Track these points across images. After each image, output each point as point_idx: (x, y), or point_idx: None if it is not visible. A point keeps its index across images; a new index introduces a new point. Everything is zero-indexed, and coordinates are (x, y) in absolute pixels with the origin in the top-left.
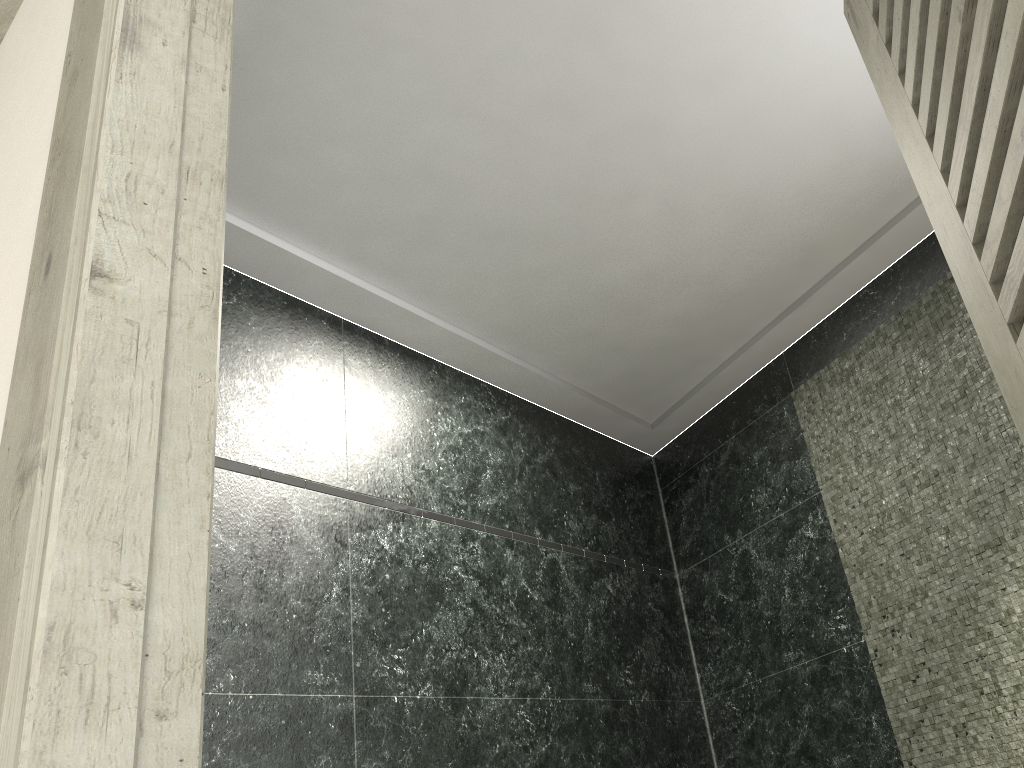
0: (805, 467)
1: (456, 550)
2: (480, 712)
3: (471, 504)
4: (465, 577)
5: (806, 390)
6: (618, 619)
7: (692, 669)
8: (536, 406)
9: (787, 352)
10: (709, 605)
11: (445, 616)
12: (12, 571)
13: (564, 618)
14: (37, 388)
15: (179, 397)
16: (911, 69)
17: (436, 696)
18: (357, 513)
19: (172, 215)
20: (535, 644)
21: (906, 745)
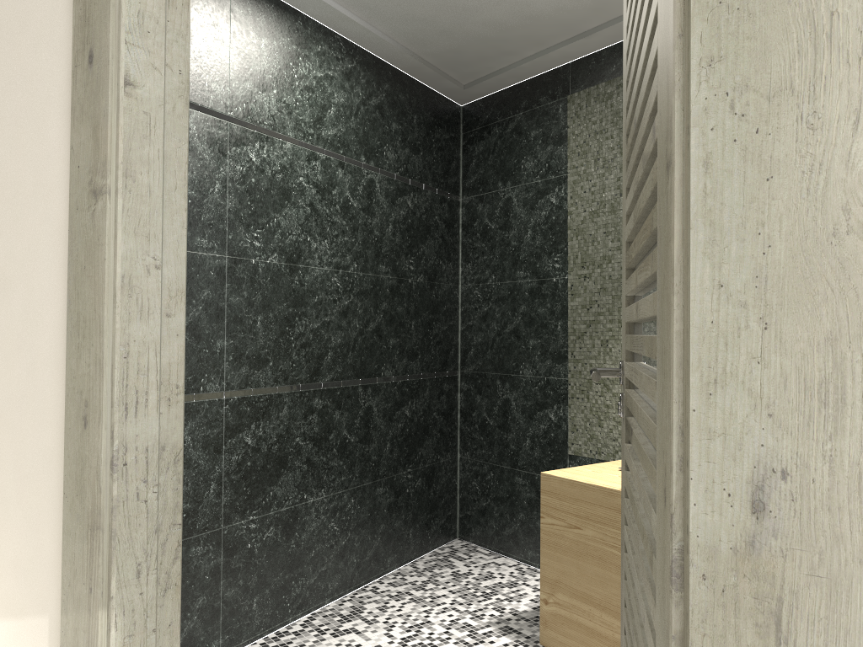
0: (562, 154)
1: (302, 166)
2: (307, 276)
3: (317, 133)
4: (307, 186)
5: (578, 98)
6: (411, 226)
7: (457, 264)
8: (376, 58)
9: (573, 63)
10: (478, 226)
11: (290, 211)
12: (97, 242)
13: (373, 221)
14: (97, 143)
15: (170, 154)
16: (628, 12)
17: (280, 263)
18: (235, 133)
19: (163, 39)
20: (350, 236)
21: (573, 343)
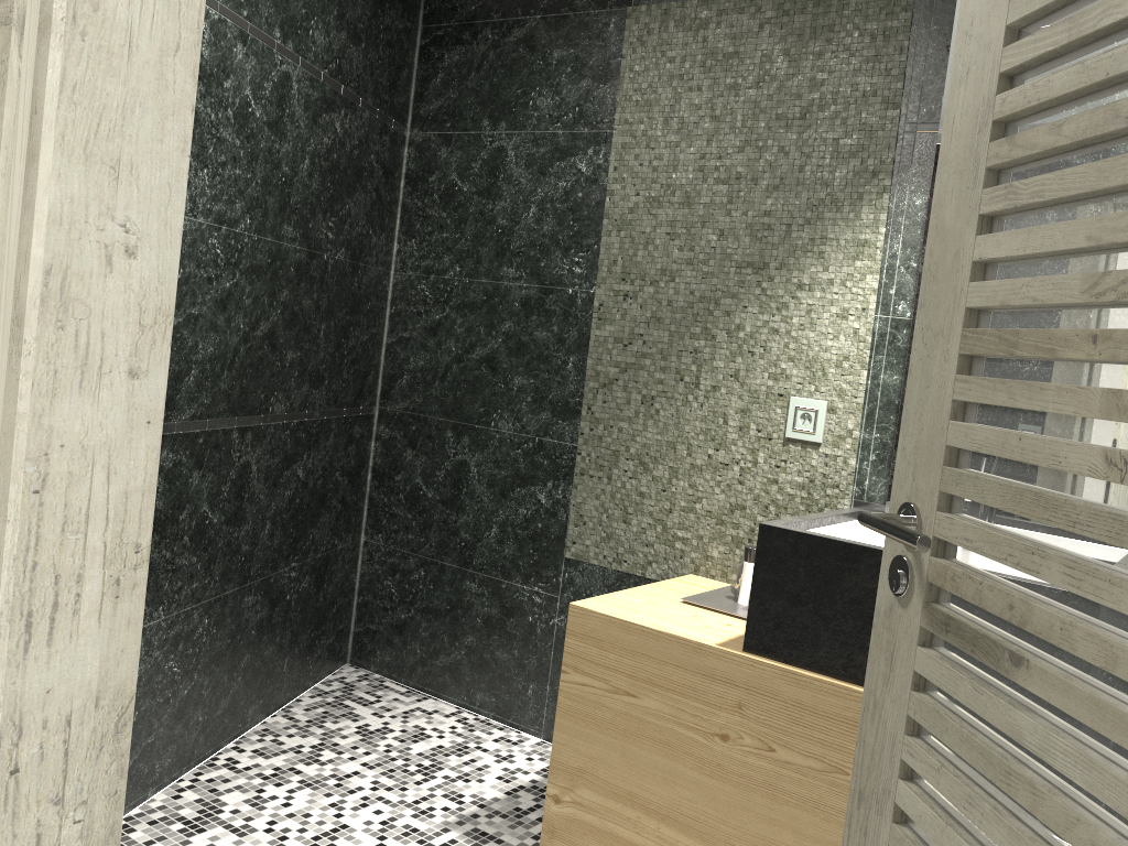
0: (608, 97)
1: None
2: None
3: None
4: None
5: (646, 15)
6: (337, 165)
7: (392, 238)
8: None
9: None
10: (437, 183)
11: None
12: None
13: (282, 148)
14: None
15: None
16: None
17: None
18: None
19: None
20: (245, 169)
21: (592, 393)
